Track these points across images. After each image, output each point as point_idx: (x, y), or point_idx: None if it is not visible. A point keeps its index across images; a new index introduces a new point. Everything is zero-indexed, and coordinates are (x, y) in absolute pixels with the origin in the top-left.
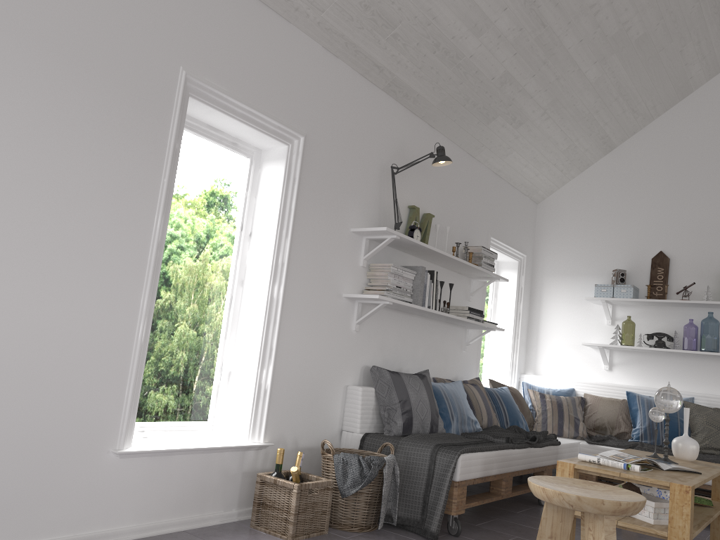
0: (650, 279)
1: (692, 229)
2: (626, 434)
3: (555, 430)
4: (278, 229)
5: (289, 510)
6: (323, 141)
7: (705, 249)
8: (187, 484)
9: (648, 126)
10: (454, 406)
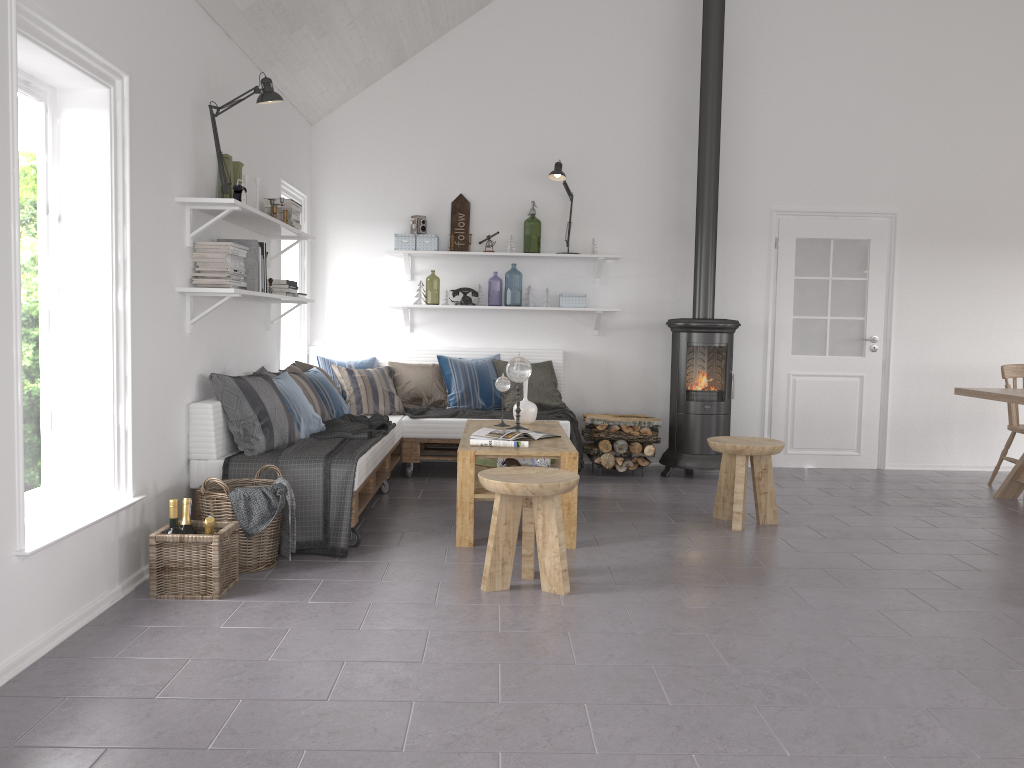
0: (451, 227)
1: (492, 170)
2: (442, 401)
3: (371, 409)
4: (113, 214)
5: (208, 567)
6: (144, 78)
7: (505, 194)
8: (78, 570)
9: (443, 38)
10: (298, 406)
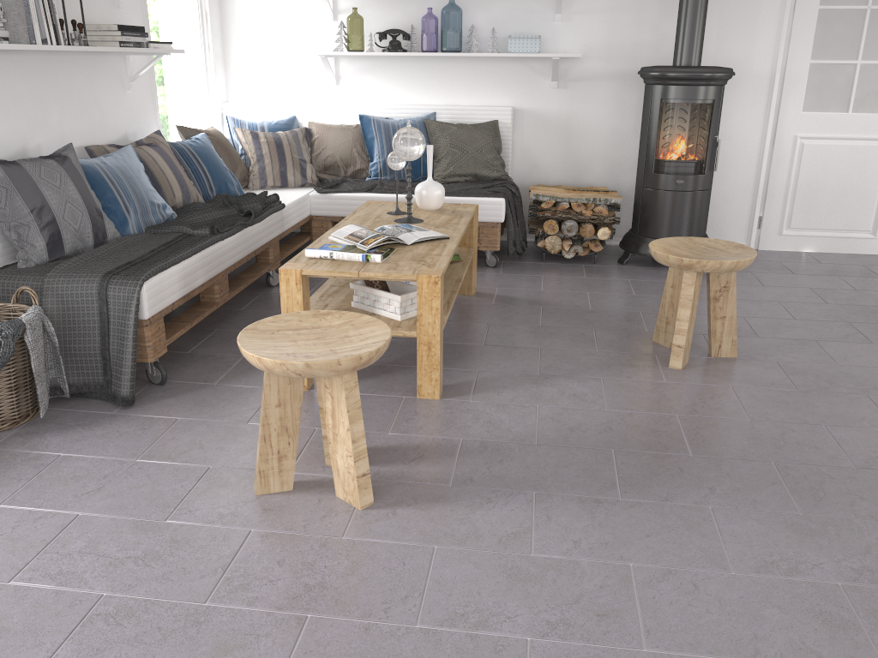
0: None
1: None
2: (363, 171)
3: (278, 181)
4: None
5: None
6: None
7: None
8: None
9: None
10: (127, 192)
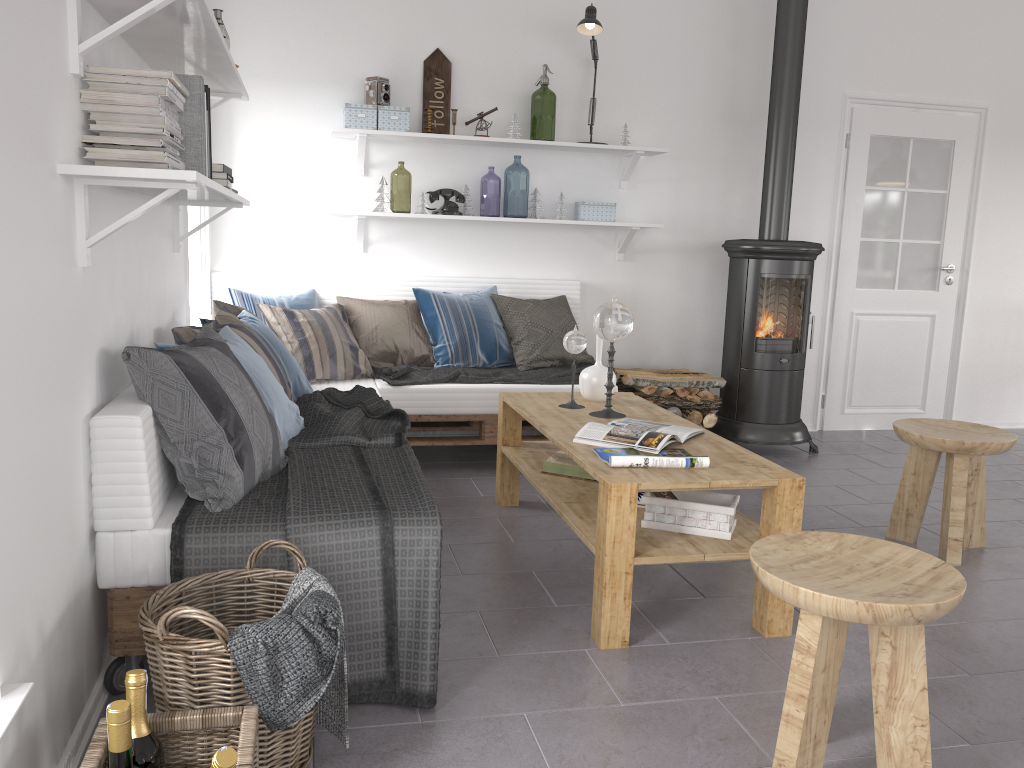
0: (424, 98)
1: (483, 15)
2: (426, 357)
3: (328, 372)
4: None
5: None
6: None
7: (501, 53)
8: None
9: None
10: (268, 392)
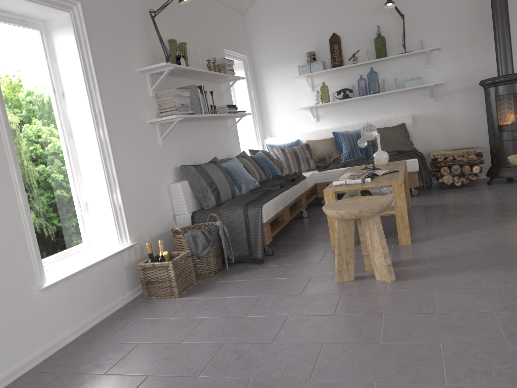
0: (331, 54)
1: (350, 13)
2: (338, 158)
3: (297, 169)
4: (87, 85)
5: (170, 280)
6: (95, 2)
7: (360, 26)
8: (93, 289)
9: None
10: (239, 175)
